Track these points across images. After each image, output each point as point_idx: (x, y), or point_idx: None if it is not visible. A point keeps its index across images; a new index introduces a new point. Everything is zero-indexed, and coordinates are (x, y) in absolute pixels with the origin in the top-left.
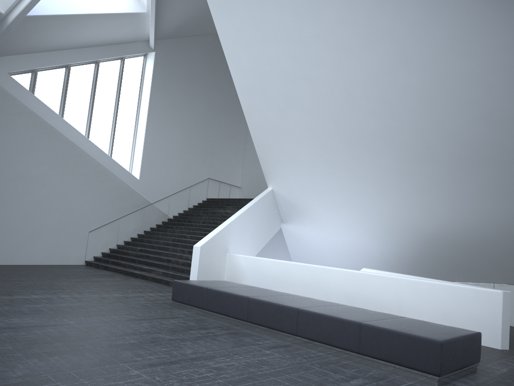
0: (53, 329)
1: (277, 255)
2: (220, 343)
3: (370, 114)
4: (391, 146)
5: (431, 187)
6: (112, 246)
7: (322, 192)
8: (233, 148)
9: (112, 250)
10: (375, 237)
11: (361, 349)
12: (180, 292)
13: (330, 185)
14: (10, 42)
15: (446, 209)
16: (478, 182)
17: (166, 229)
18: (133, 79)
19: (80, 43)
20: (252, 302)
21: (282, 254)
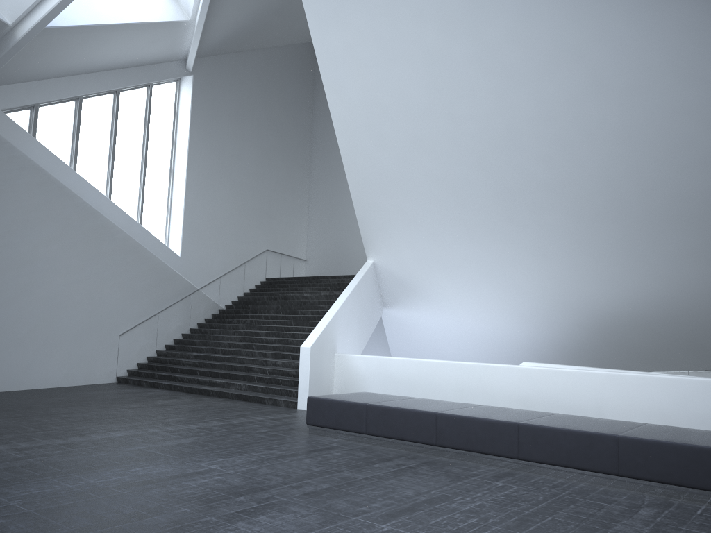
0: (204, 478)
1: (367, 351)
2: (430, 477)
3: (539, 159)
4: (564, 200)
5: (615, 252)
6: (150, 353)
7: (451, 263)
8: (295, 207)
9: (151, 359)
10: (524, 320)
11: (621, 469)
12: (320, 412)
13: (464, 254)
14: (8, 66)
15: (634, 279)
16: (682, 244)
17: (224, 325)
18: (164, 114)
19: (97, 66)
20: (442, 419)
21: (374, 348)
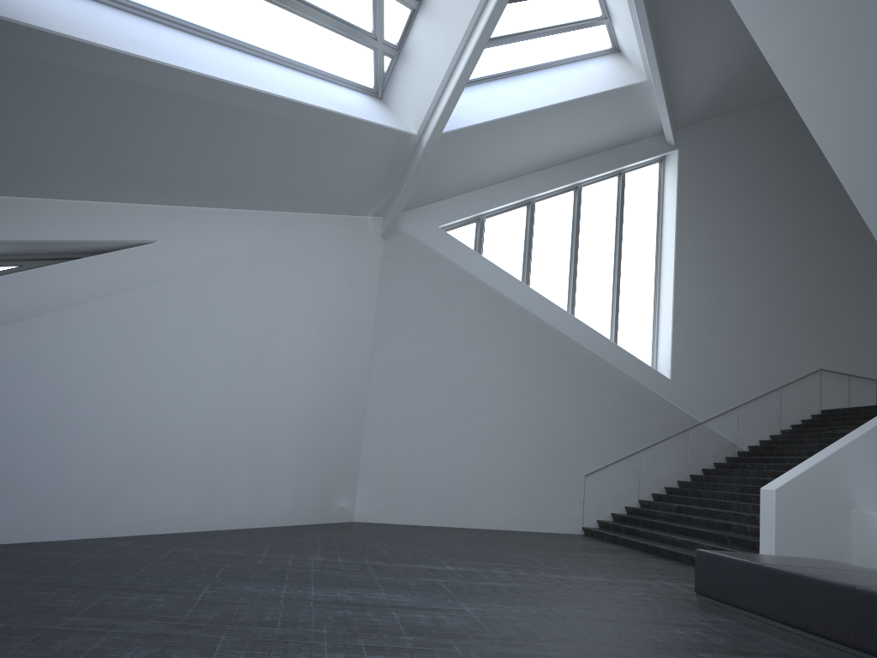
0: (425, 615)
1: None
2: None
3: None
4: None
5: None
6: (630, 503)
7: None
8: (872, 305)
9: (629, 510)
10: None
11: None
12: (709, 575)
13: None
14: (436, 179)
15: None
16: None
17: (732, 471)
18: (643, 204)
19: (543, 161)
20: (864, 600)
21: None
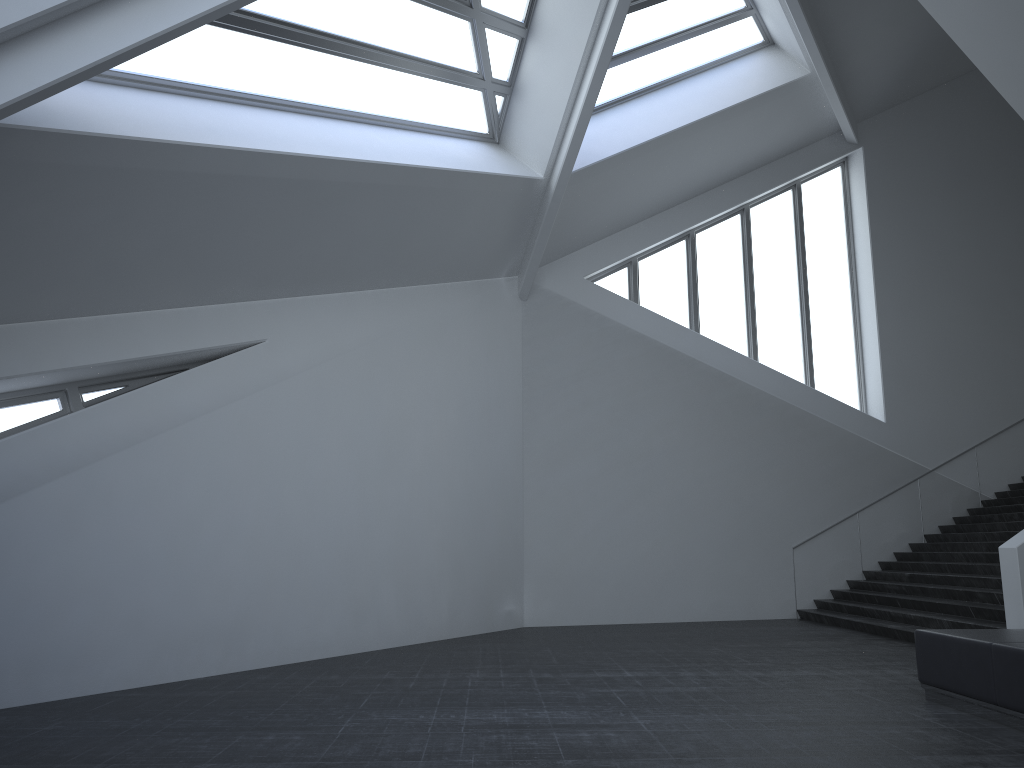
0: (590, 733)
1: None
2: None
3: None
4: None
5: None
6: (853, 575)
7: None
8: None
9: (852, 584)
10: None
11: None
12: (932, 659)
13: None
14: (573, 224)
15: None
16: None
17: (975, 526)
18: (827, 217)
19: (697, 185)
20: None
21: None
